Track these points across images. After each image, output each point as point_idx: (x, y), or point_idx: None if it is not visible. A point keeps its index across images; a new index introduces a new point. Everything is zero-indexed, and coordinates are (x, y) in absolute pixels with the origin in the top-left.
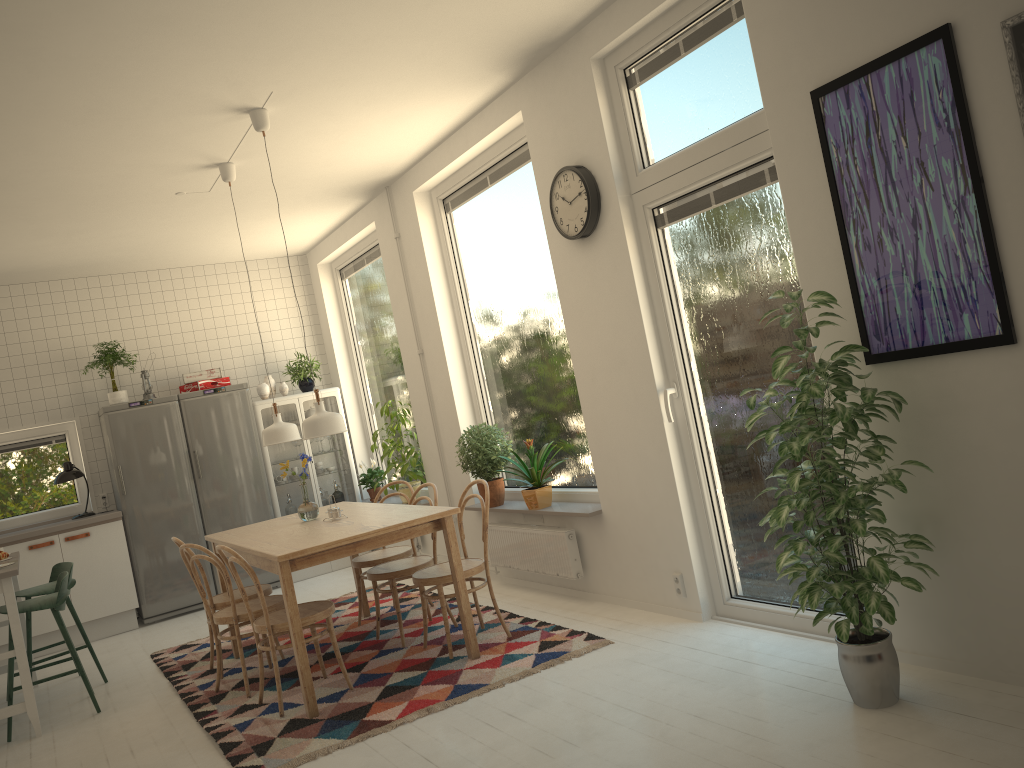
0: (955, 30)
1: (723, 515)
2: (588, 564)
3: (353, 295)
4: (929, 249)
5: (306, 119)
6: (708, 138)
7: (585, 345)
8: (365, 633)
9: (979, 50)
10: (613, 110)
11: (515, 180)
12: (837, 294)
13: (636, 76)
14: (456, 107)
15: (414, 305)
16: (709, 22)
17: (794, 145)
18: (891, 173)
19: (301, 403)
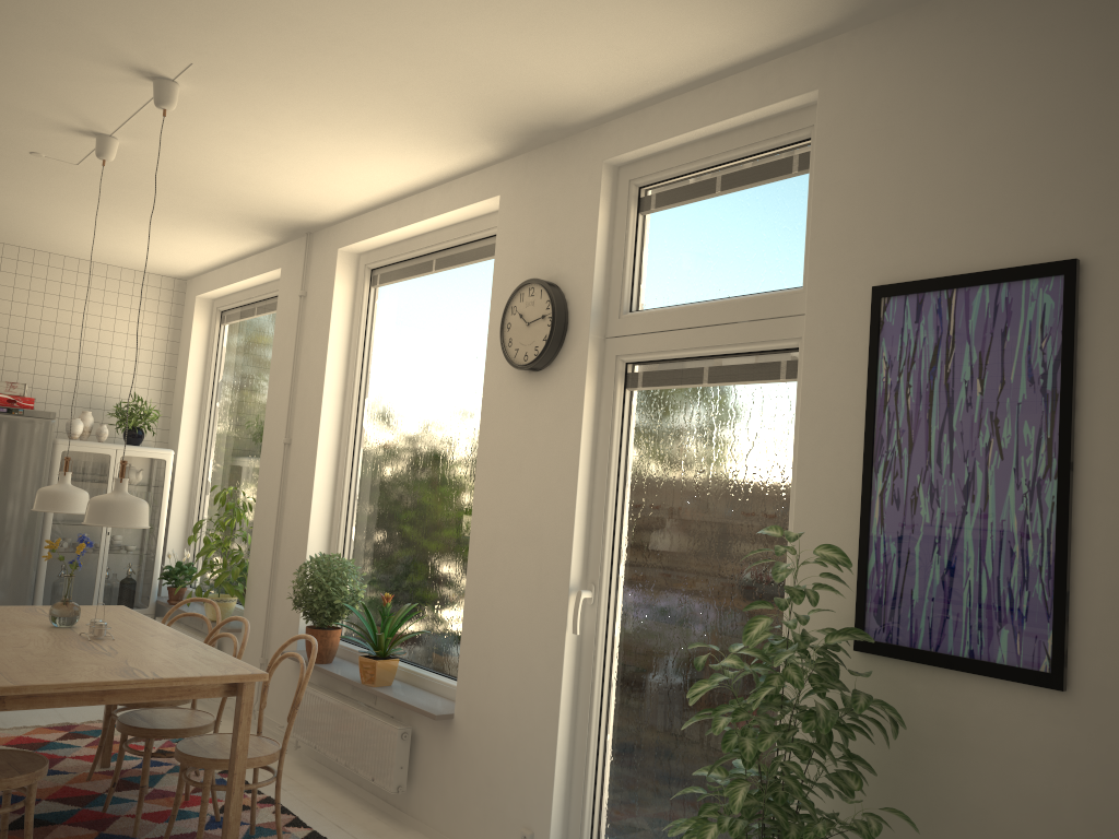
0: (1083, 270)
1: (607, 772)
2: (416, 777)
3: (228, 346)
4: (978, 531)
5: (229, 115)
6: (722, 301)
7: (494, 502)
8: (91, 796)
9: (1108, 304)
10: (613, 231)
11: (467, 275)
12: (839, 547)
13: (652, 200)
14: (422, 166)
15: (297, 383)
16: (762, 165)
17: (833, 344)
18: (952, 419)
19: (119, 457)
